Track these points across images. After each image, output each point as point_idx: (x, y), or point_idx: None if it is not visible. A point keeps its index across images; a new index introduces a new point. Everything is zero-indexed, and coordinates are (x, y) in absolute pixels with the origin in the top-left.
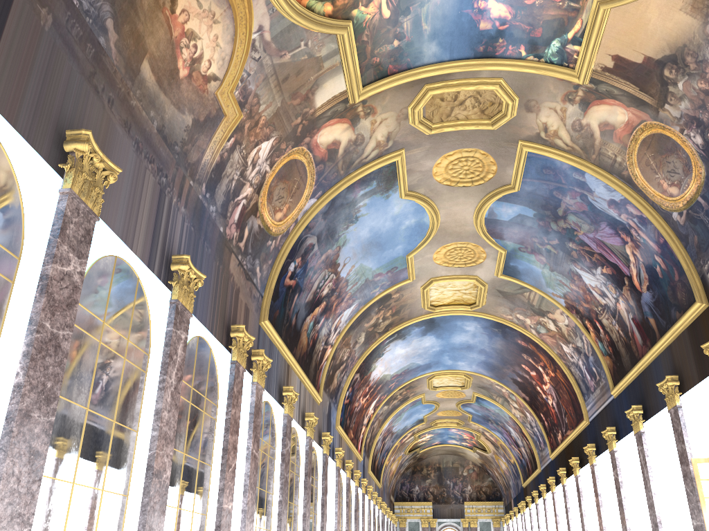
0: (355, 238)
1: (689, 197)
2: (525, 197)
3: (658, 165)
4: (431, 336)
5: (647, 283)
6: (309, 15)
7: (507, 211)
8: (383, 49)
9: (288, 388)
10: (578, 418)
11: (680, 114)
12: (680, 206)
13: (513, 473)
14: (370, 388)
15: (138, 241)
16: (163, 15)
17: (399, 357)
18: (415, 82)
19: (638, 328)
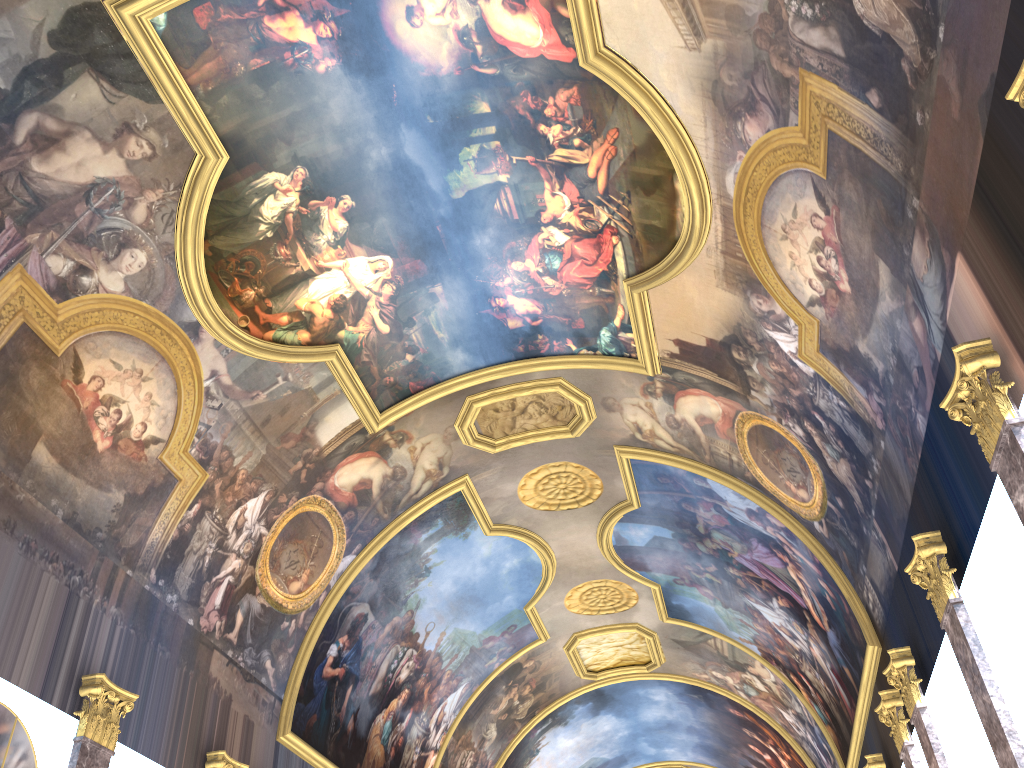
0: (434, 595)
1: (820, 501)
2: (651, 514)
3: (776, 463)
4: (608, 715)
5: (826, 618)
6: (278, 348)
7: (637, 533)
8: (395, 366)
9: None
10: None
11: (769, 401)
12: (816, 513)
13: None
14: None
15: (22, 667)
16: (63, 388)
17: (569, 752)
18: (453, 396)
19: (839, 682)
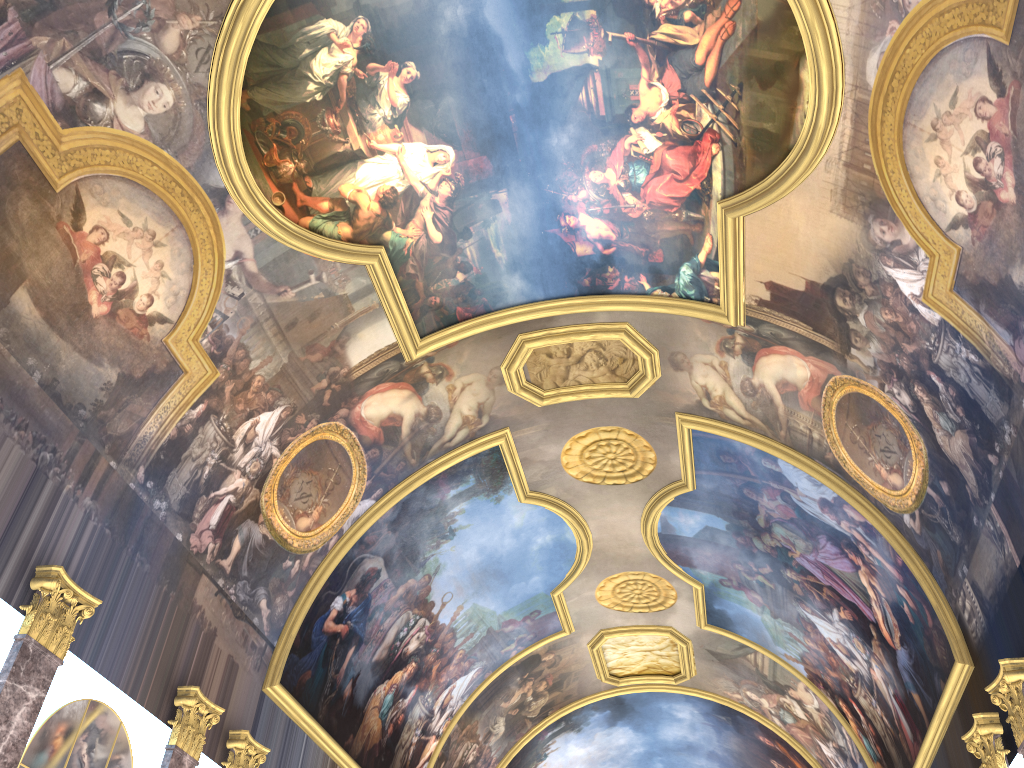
0: (456, 562)
1: (917, 488)
2: (706, 499)
3: (867, 441)
4: (625, 727)
5: (899, 634)
6: (314, 238)
7: (687, 521)
8: (443, 285)
9: None
10: None
11: (873, 361)
12: (909, 504)
13: None
14: None
15: None
16: (58, 232)
17: (578, 762)
18: (504, 331)
19: (903, 711)
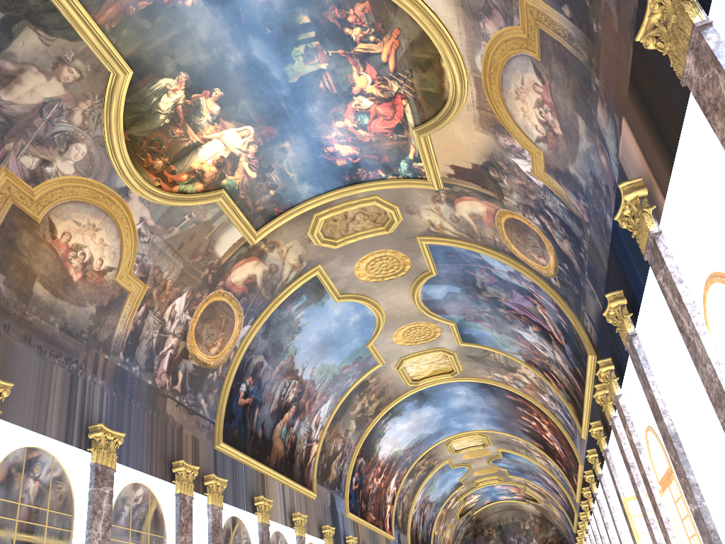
0: (305, 344)
1: (554, 265)
2: (445, 278)
3: (524, 242)
4: (428, 406)
5: (563, 338)
6: (183, 197)
7: (437, 291)
8: (263, 199)
9: (258, 497)
10: (577, 462)
11: (516, 203)
12: (552, 273)
13: (566, 520)
14: (382, 467)
15: (51, 425)
16: (45, 244)
17: (404, 432)
18: (304, 214)
19: (574, 376)
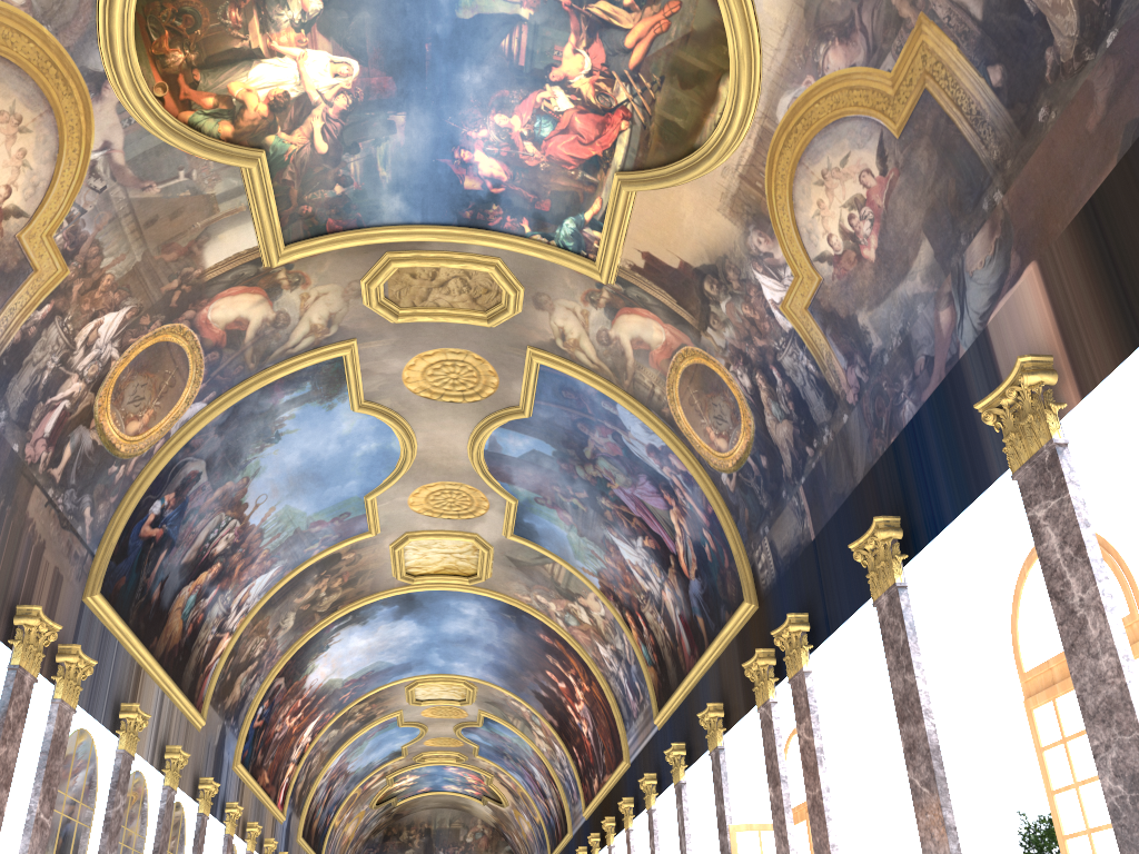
0: (276, 465)
1: (739, 455)
2: (540, 426)
3: (703, 406)
4: (410, 621)
5: (696, 567)
6: (193, 136)
7: (516, 443)
8: (319, 195)
9: (130, 706)
10: (618, 757)
11: (725, 343)
12: (729, 466)
13: (539, 840)
14: (304, 701)
15: None
16: None
17: (358, 652)
18: (371, 247)
19: (685, 629)
